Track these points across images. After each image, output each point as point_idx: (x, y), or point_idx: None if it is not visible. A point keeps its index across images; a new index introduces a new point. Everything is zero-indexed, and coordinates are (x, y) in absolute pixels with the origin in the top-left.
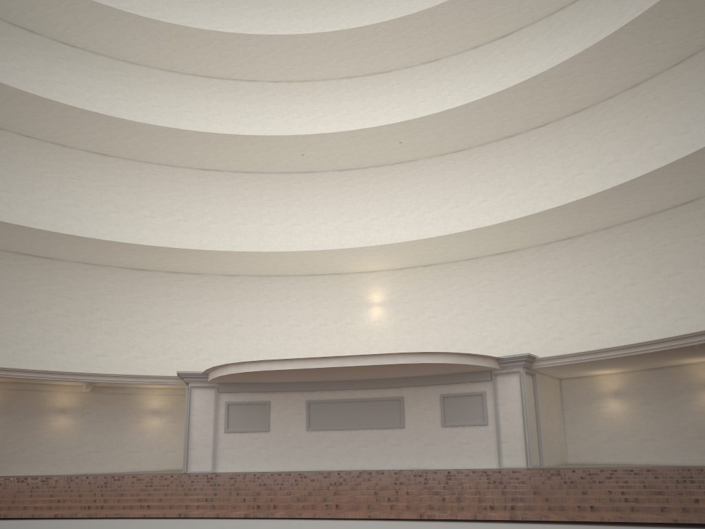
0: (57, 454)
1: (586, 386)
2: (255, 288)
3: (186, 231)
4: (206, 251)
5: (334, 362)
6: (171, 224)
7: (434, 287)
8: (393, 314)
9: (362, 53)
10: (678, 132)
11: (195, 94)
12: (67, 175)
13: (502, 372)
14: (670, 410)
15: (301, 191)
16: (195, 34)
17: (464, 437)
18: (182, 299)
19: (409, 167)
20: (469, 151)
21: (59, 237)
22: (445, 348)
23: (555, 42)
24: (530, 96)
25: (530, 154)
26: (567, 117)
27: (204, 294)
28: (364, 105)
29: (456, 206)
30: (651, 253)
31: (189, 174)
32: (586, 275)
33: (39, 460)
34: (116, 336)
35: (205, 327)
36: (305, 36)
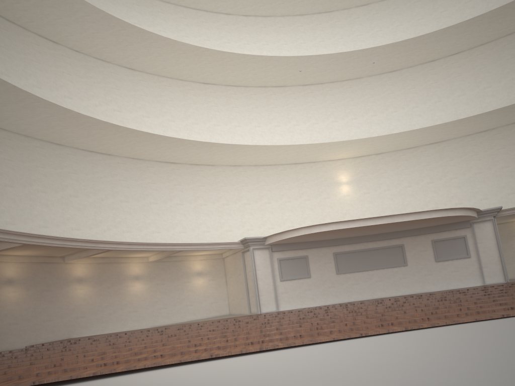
0: (138, 313)
1: (508, 228)
2: (254, 175)
3: (199, 132)
4: (239, 146)
5: (386, 220)
6: (187, 127)
7: (385, 169)
8: (357, 189)
9: None
10: None
11: (188, 23)
12: (109, 86)
13: (479, 221)
14: None
15: (277, 100)
16: None
17: (453, 267)
18: (204, 186)
19: (355, 83)
20: (400, 72)
21: (136, 135)
22: (399, 211)
23: None
24: (463, 31)
25: (448, 73)
26: (475, 48)
27: (219, 181)
28: (315, 36)
29: (395, 111)
30: None
31: (194, 87)
32: (501, 155)
33: (127, 318)
34: (163, 216)
35: (223, 206)
36: None
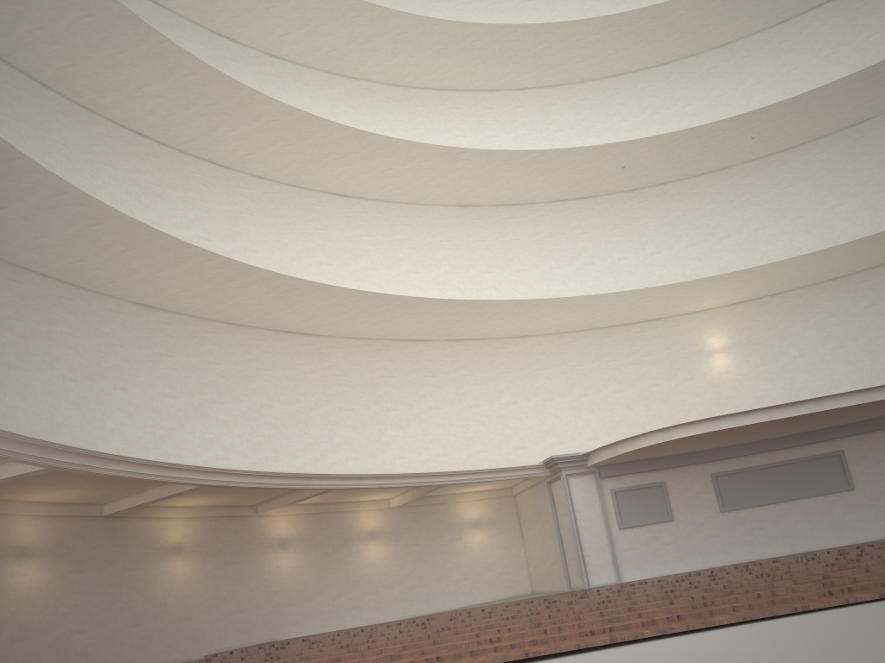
0: (378, 595)
1: None
2: (556, 350)
3: (458, 285)
4: (528, 301)
5: (806, 407)
6: (438, 279)
7: (792, 319)
8: (743, 360)
9: (644, 40)
10: None
11: (429, 112)
12: (311, 226)
13: None
14: None
15: (585, 221)
16: (447, 30)
17: None
18: (474, 374)
19: (721, 177)
20: (802, 148)
21: (359, 299)
22: (825, 392)
23: None
24: None
25: None
26: None
27: (497, 364)
28: (642, 108)
29: (799, 217)
30: None
31: (445, 213)
32: None
33: (361, 605)
34: (409, 430)
35: (508, 406)
36: (584, 22)
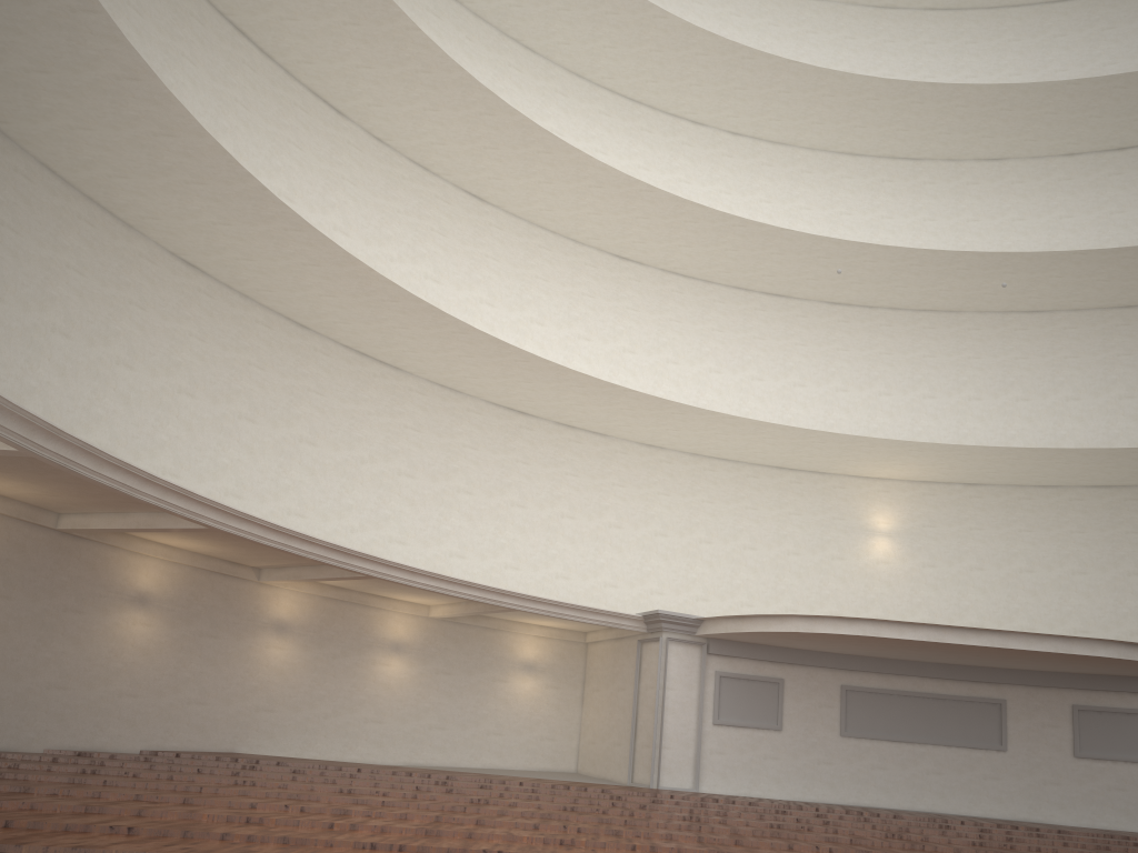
0: (383, 726)
1: None
2: (687, 475)
3: (589, 357)
4: (676, 405)
5: (988, 639)
6: (567, 342)
7: (980, 521)
8: (909, 553)
9: (902, 122)
10: None
11: (612, 125)
12: (427, 224)
13: None
14: None
15: (766, 324)
16: (670, 28)
17: (1114, 778)
18: (578, 476)
19: (945, 321)
20: (1051, 316)
21: (469, 340)
22: (995, 621)
23: None
24: None
25: None
26: None
27: (610, 472)
28: (874, 205)
29: (1024, 399)
30: None
31: (598, 261)
32: None
33: (358, 734)
34: (479, 524)
35: (609, 529)
36: (840, 75)
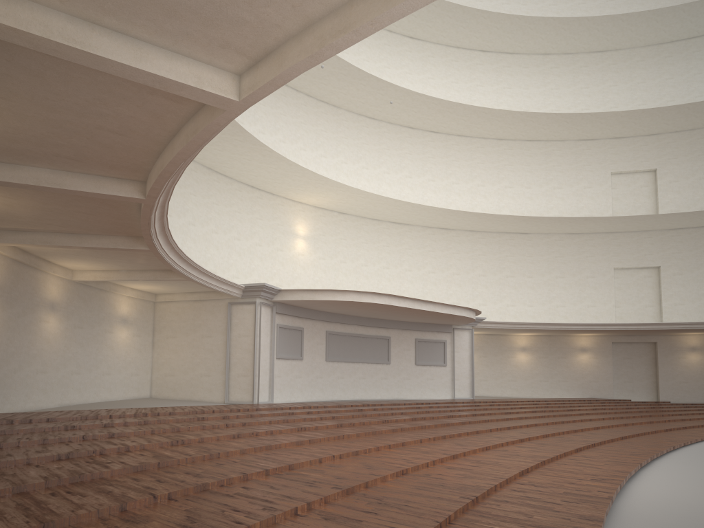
0: (47, 376)
1: None
2: (205, 183)
3: None
4: (246, 135)
5: (429, 307)
6: None
7: (345, 235)
8: (313, 250)
9: None
10: (523, 185)
11: None
12: None
13: (460, 328)
14: (497, 362)
15: None
16: None
17: (430, 374)
18: None
19: (332, 111)
20: (379, 123)
21: None
22: None
23: (449, 71)
24: (464, 115)
25: (424, 150)
26: (452, 135)
27: None
28: None
29: (366, 168)
30: (498, 258)
31: None
32: (454, 260)
33: (33, 384)
34: None
35: None
36: None
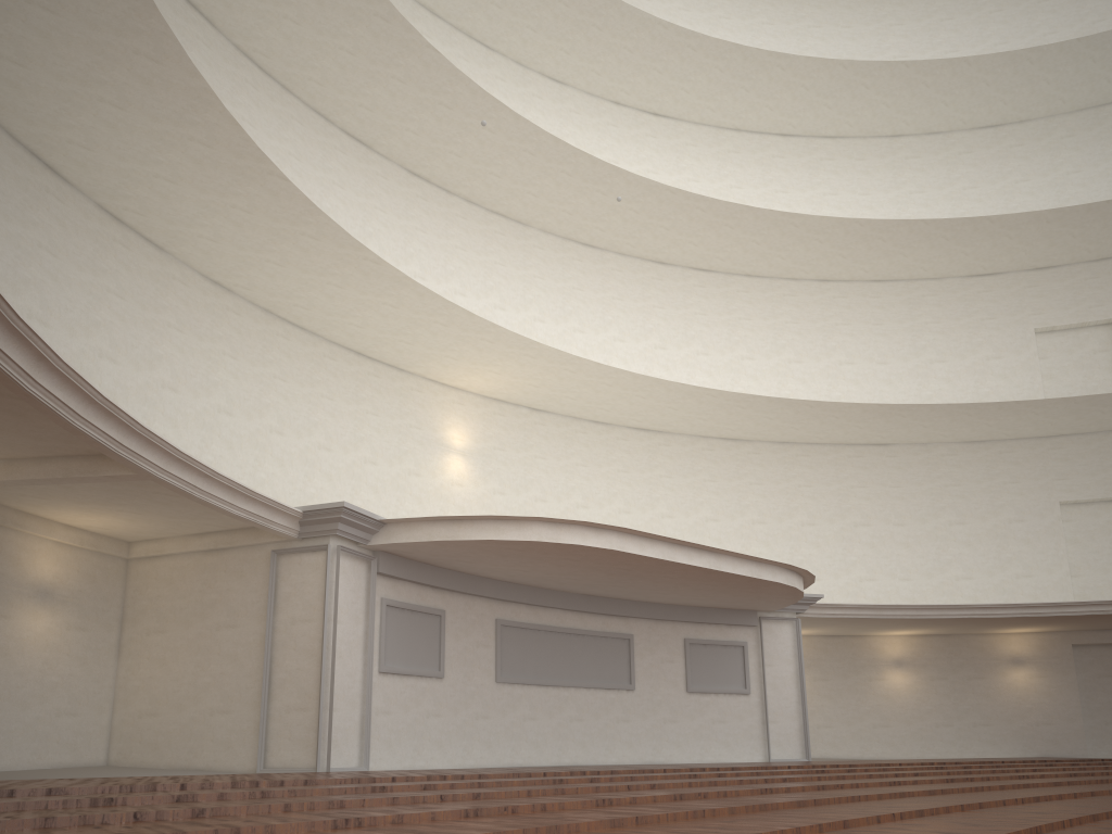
0: None
1: None
2: (258, 337)
3: None
4: (321, 222)
5: (707, 560)
6: None
7: (544, 450)
8: (482, 477)
9: None
10: (873, 359)
11: None
12: None
13: (774, 617)
14: (849, 689)
15: (346, 171)
16: None
17: (717, 711)
18: (124, 299)
19: (514, 231)
20: (602, 254)
21: None
22: None
23: (725, 168)
24: (756, 232)
25: (686, 302)
26: (737, 276)
27: (165, 305)
28: None
29: (580, 331)
30: (835, 492)
31: None
32: (753, 497)
33: None
34: None
35: (162, 390)
36: None
